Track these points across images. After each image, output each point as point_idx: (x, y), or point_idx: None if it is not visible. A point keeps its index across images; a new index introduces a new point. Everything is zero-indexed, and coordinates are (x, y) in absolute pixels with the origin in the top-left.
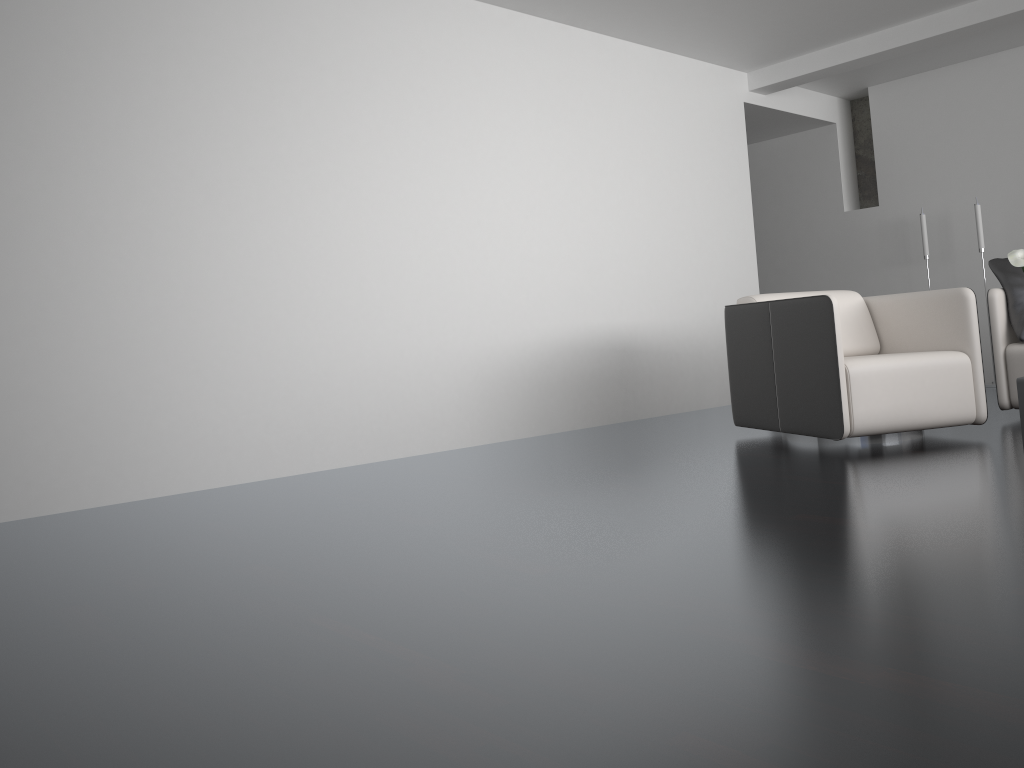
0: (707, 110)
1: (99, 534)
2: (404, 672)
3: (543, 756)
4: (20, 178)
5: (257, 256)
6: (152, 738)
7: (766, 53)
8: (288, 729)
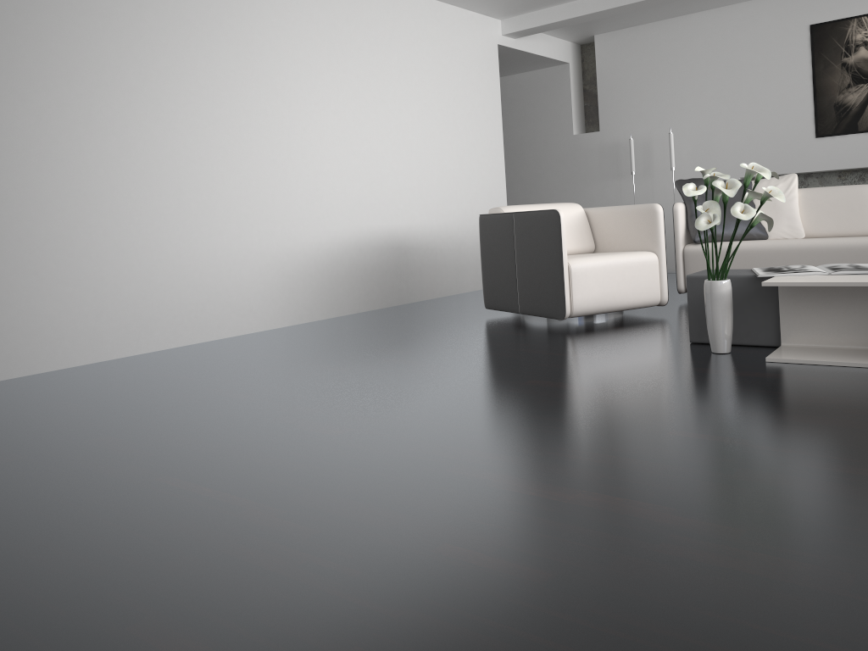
0: (468, 50)
1: None
2: (238, 515)
3: (347, 567)
4: None
5: (85, 172)
6: (43, 577)
7: (516, 5)
8: (153, 563)
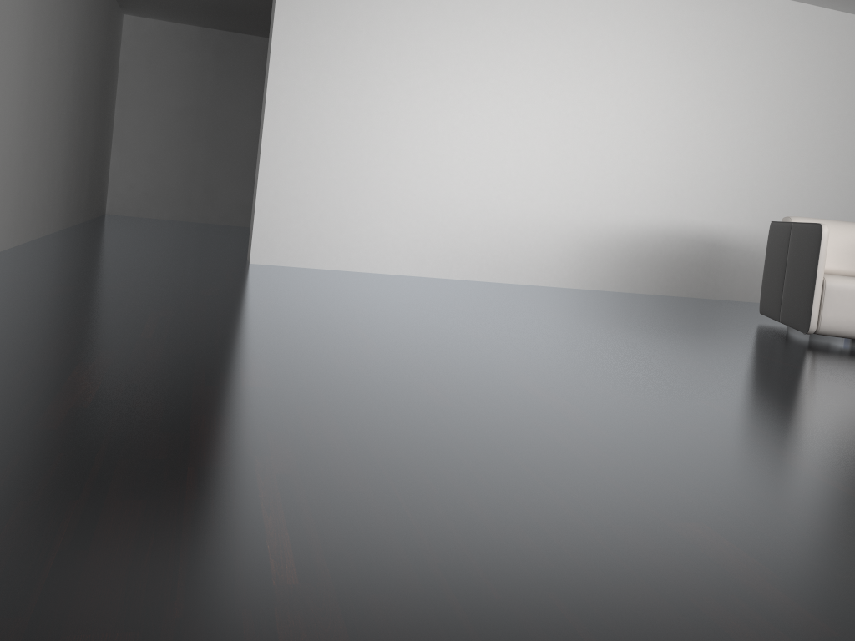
0: (847, 57)
1: (307, 279)
2: (359, 345)
3: (367, 373)
4: (304, 76)
5: (435, 137)
6: (248, 335)
7: None
8: (294, 345)
